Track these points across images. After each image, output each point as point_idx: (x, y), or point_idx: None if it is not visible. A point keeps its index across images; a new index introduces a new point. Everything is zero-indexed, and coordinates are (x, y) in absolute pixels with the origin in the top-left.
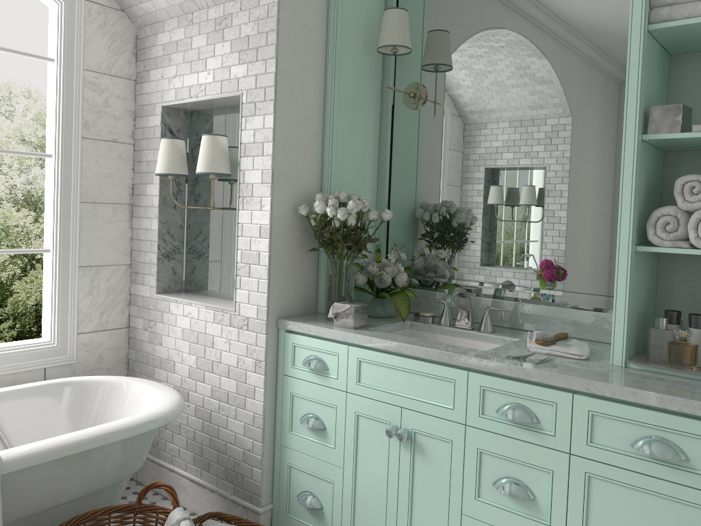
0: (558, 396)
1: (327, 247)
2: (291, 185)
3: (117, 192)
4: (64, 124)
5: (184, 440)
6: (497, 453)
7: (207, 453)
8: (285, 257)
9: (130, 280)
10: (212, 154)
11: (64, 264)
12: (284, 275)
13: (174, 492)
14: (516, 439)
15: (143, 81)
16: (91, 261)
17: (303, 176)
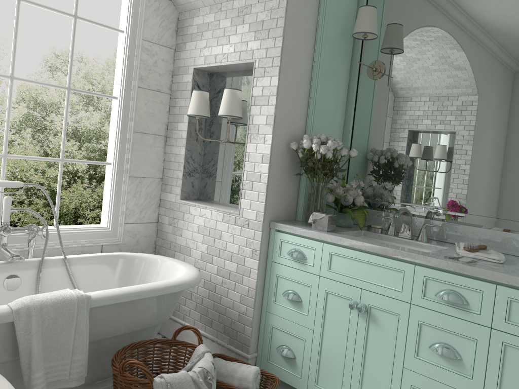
0: (485, 286)
1: (310, 173)
2: (286, 127)
3: (157, 126)
4: (127, 76)
5: (194, 303)
6: (434, 324)
7: (211, 314)
8: (278, 178)
9: (161, 189)
10: (231, 102)
11: (120, 174)
12: (276, 191)
13: (199, 333)
14: (449, 315)
15: (180, 50)
16: (137, 174)
17: (294, 122)
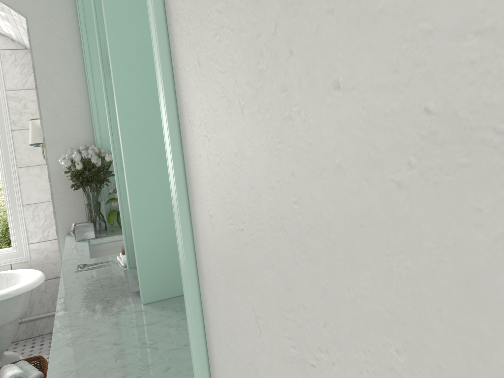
0: None
1: (72, 185)
2: (64, 145)
3: (41, 158)
4: None
5: None
6: None
7: None
8: (67, 193)
9: None
10: (32, 132)
11: (13, 205)
12: (68, 205)
13: None
14: None
15: None
16: (31, 201)
17: (75, 137)
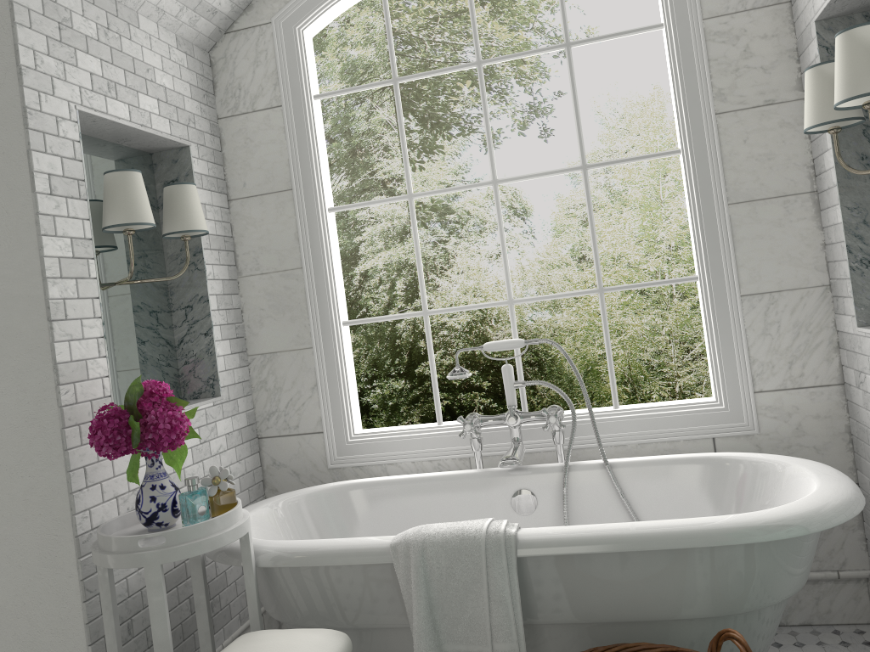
0: None
1: None
2: None
3: (786, 177)
4: (686, 103)
5: None
6: None
7: None
8: None
9: (833, 309)
10: (849, 64)
11: (718, 294)
12: None
13: None
14: None
15: None
16: (759, 287)
17: None
